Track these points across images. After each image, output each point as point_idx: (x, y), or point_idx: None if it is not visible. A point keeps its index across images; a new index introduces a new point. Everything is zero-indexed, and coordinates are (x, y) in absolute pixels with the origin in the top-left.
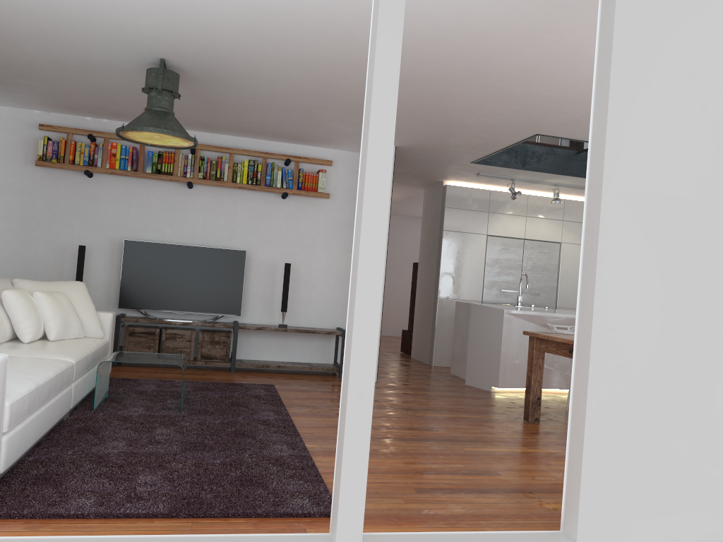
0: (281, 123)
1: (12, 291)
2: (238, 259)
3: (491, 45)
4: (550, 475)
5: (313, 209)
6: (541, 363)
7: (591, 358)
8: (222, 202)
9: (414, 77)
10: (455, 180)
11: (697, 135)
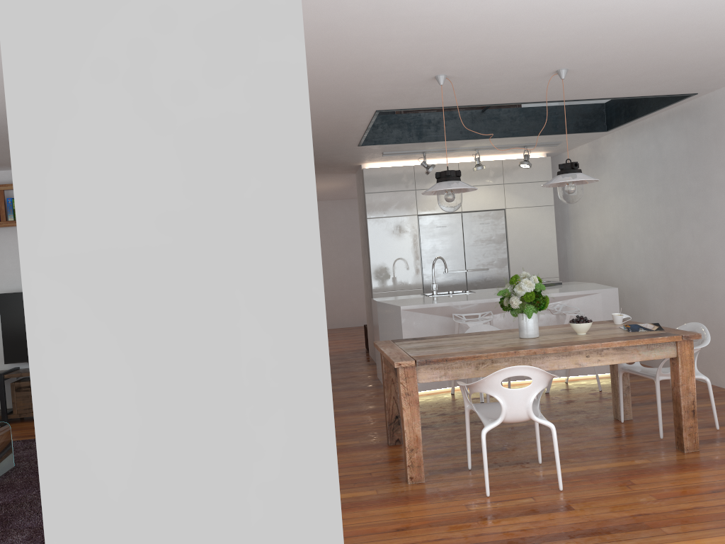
0: None
1: None
2: None
3: None
4: None
5: None
6: (393, 377)
7: (42, 486)
8: None
9: None
10: (371, 162)
11: (159, 160)
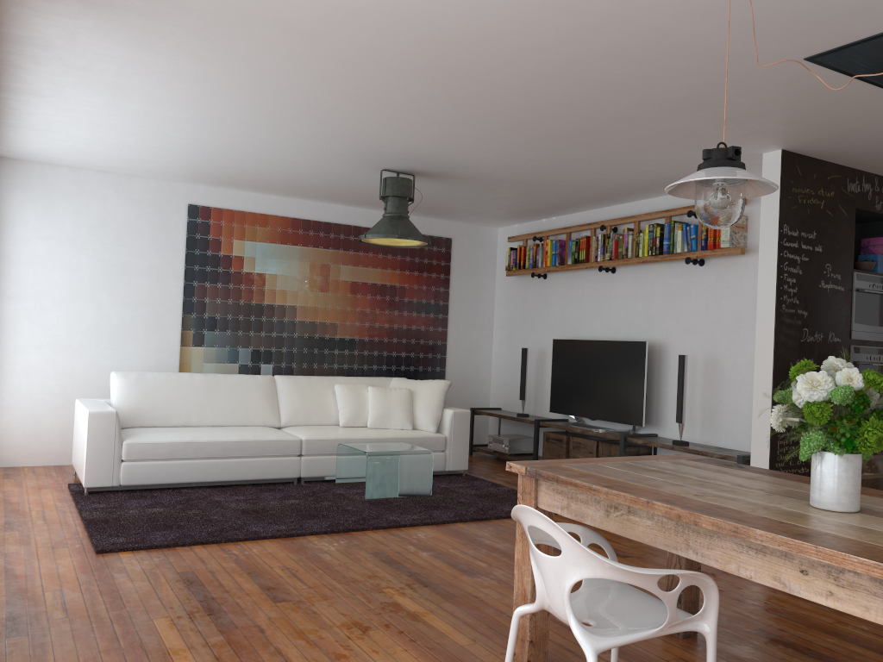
0: (611, 175)
1: (340, 385)
2: (639, 353)
3: (340, 55)
4: (302, 627)
5: (737, 273)
6: None
7: None
8: (640, 283)
9: (453, 100)
10: None
11: None
